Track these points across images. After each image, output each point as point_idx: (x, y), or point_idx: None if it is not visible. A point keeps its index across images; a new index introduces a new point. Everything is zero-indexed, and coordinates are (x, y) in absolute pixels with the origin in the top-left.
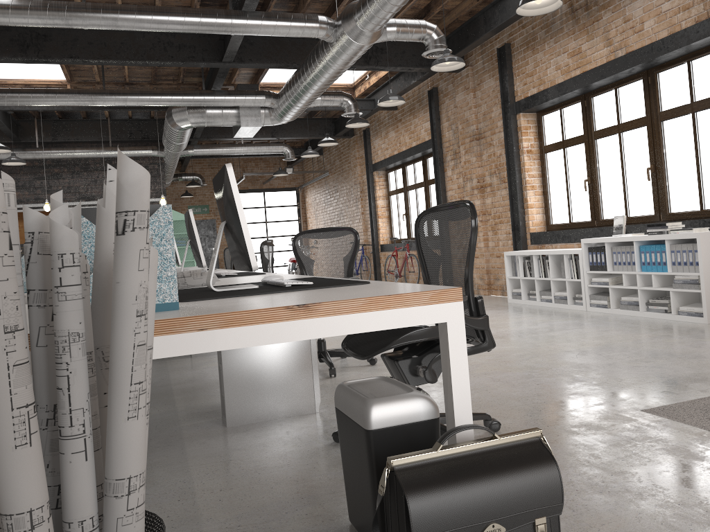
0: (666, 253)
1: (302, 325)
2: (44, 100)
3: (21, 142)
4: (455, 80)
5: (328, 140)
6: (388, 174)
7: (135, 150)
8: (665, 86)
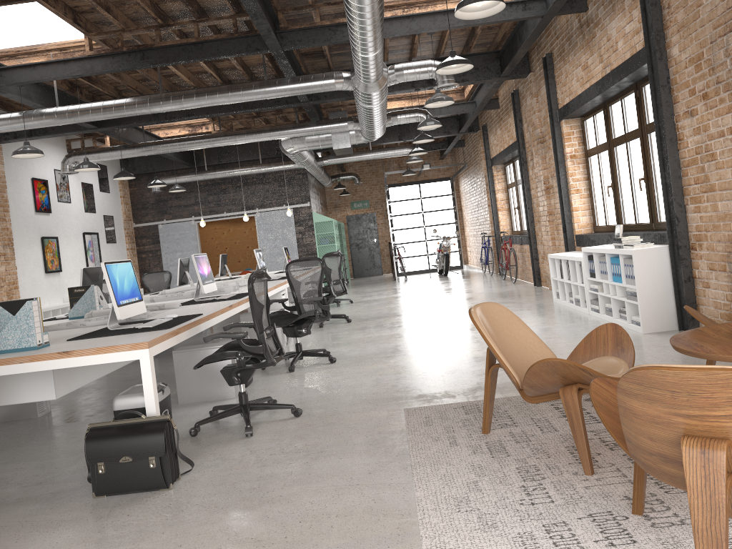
0: (620, 266)
1: (66, 361)
2: (177, 147)
3: (195, 166)
4: (525, 84)
5: (416, 150)
6: (505, 167)
7: (280, 165)
8: (647, 100)
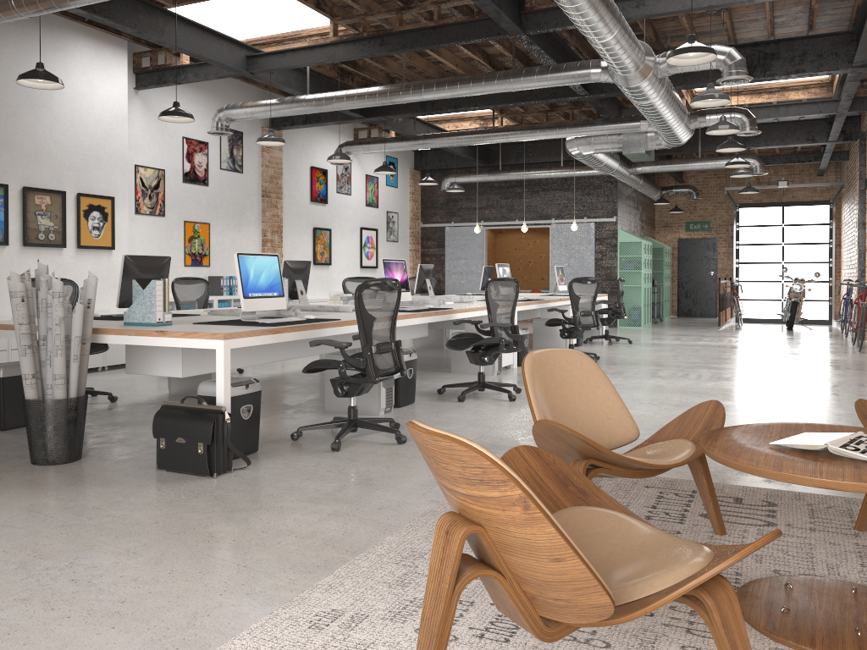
0: None
1: (161, 340)
2: (446, 142)
3: (490, 165)
4: None
5: (733, 161)
6: None
7: (582, 170)
8: None
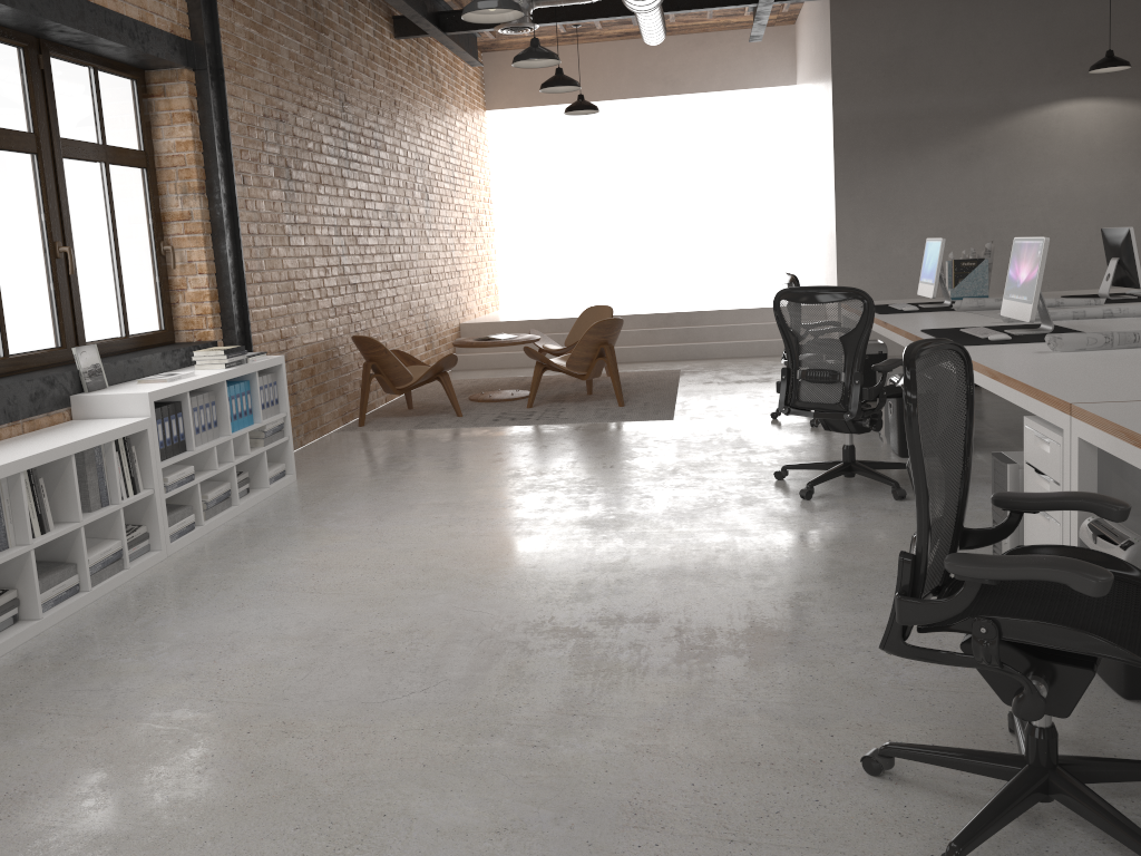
0: (258, 392)
1: None
2: None
3: None
4: None
5: None
6: None
7: None
8: (63, 92)
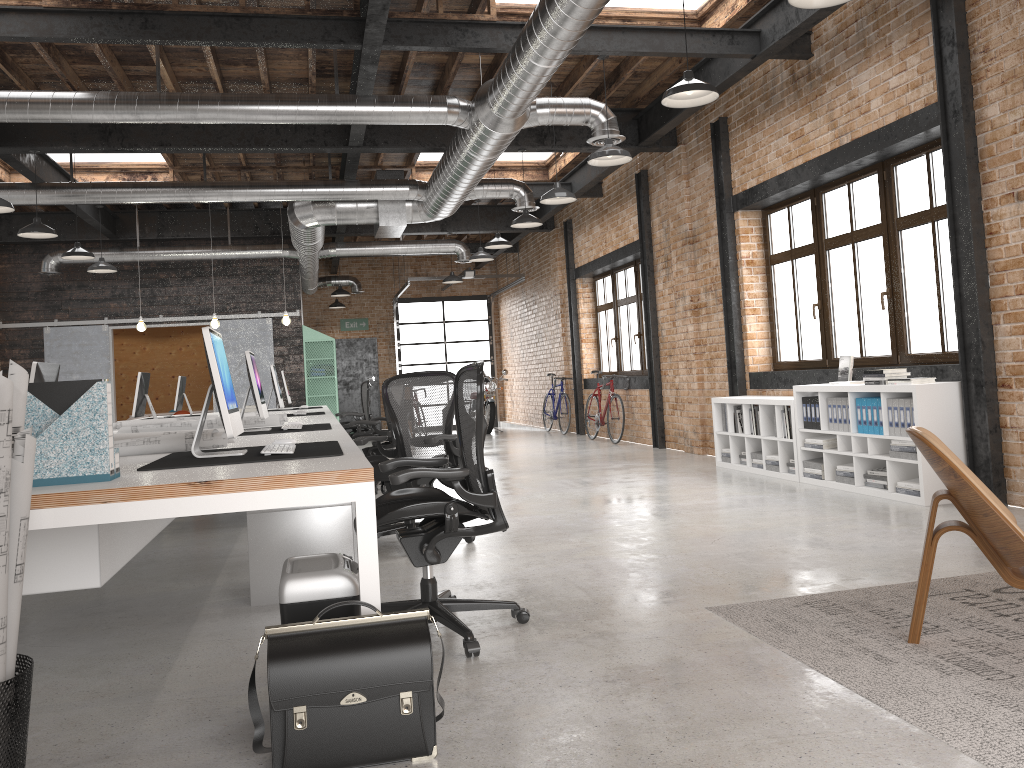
0: (882, 409)
1: (204, 501)
2: (131, 196)
3: (119, 239)
4: (666, 161)
5: (497, 241)
6: (596, 282)
7: (260, 250)
8: (902, 185)
